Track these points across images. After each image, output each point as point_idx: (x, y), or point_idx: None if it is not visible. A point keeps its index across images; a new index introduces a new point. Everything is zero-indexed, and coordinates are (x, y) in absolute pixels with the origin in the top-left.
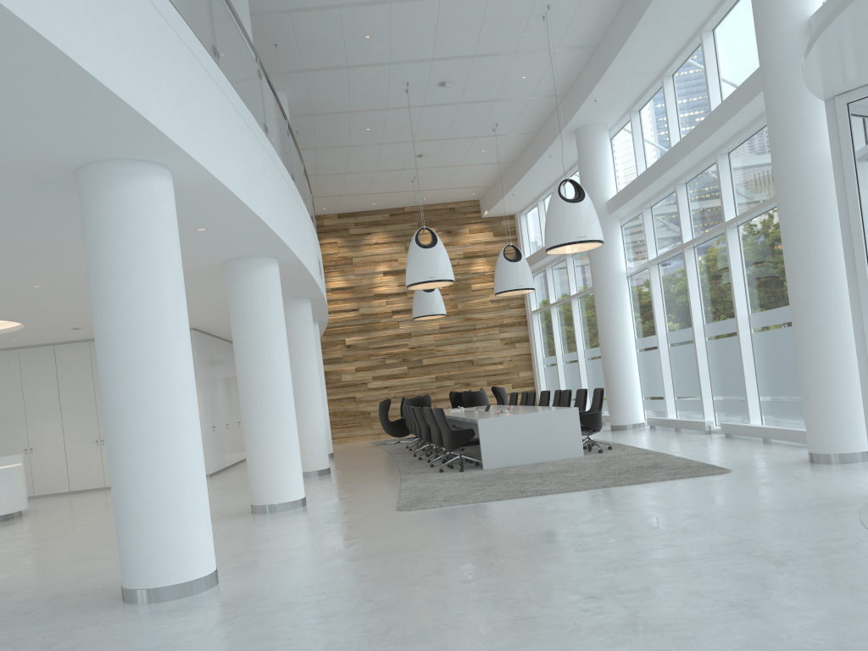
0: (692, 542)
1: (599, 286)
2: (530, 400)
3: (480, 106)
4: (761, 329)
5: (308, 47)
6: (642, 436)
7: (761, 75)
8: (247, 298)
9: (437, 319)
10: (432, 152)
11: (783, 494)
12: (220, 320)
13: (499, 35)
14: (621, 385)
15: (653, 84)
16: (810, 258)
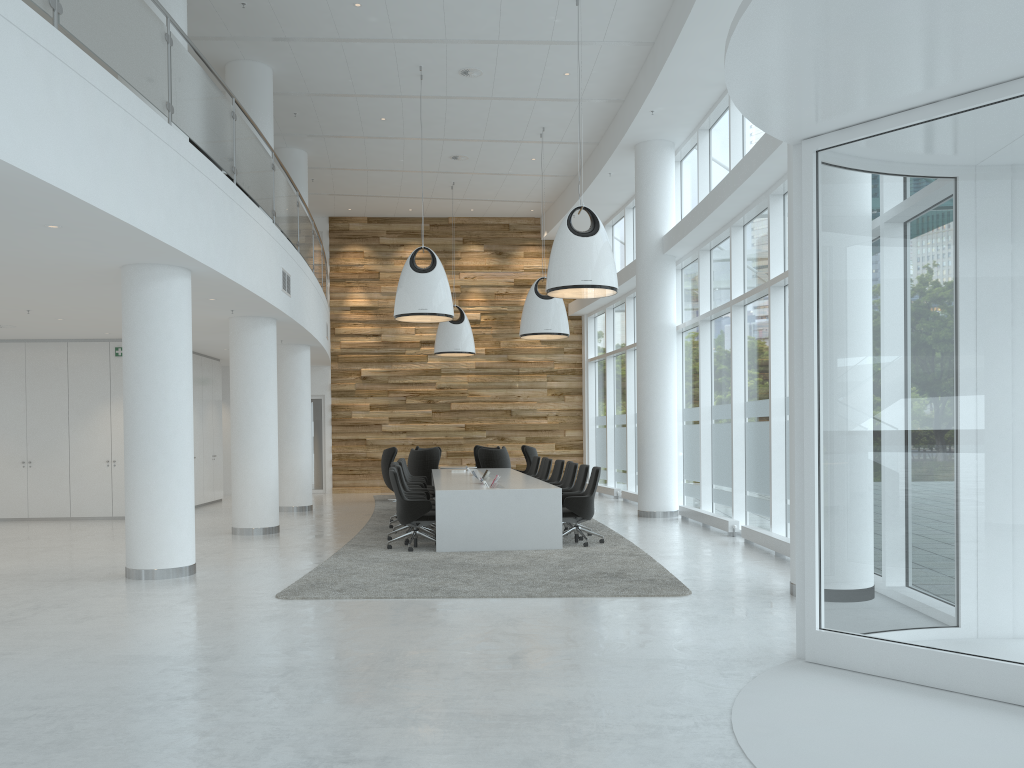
0: (519, 695)
1: (642, 339)
2: (545, 469)
3: (518, 104)
4: None
5: (285, 11)
6: (660, 528)
7: None
8: (141, 315)
9: (474, 356)
10: (470, 154)
11: (705, 637)
12: None
13: (525, 18)
14: (654, 463)
15: (721, 98)
16: None
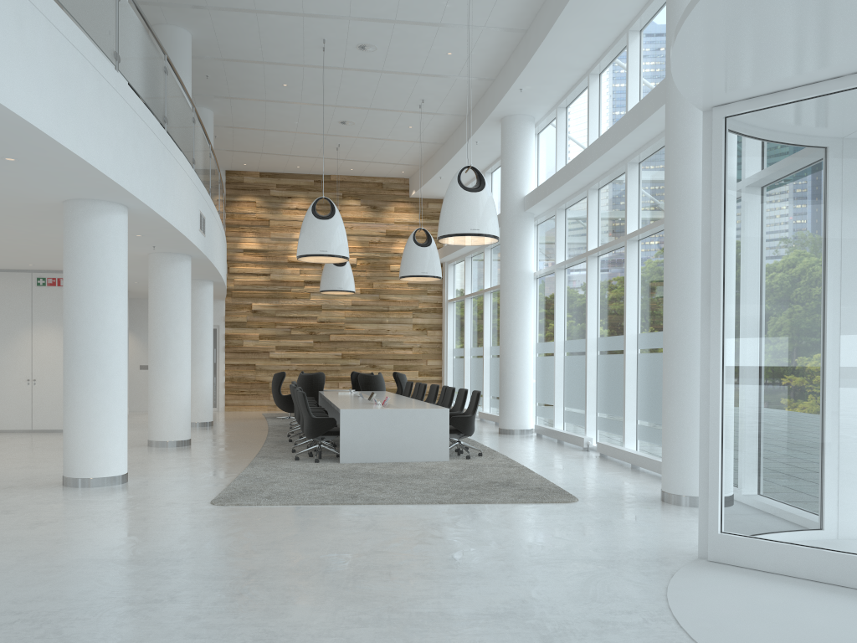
0: (474, 594)
1: (505, 283)
2: (420, 392)
3: (404, 78)
4: (647, 350)
5: None
6: (523, 444)
7: (665, 81)
8: (83, 246)
9: (351, 295)
10: (356, 120)
11: (610, 539)
12: None
13: (421, 2)
14: (514, 388)
15: (580, 81)
16: (687, 284)
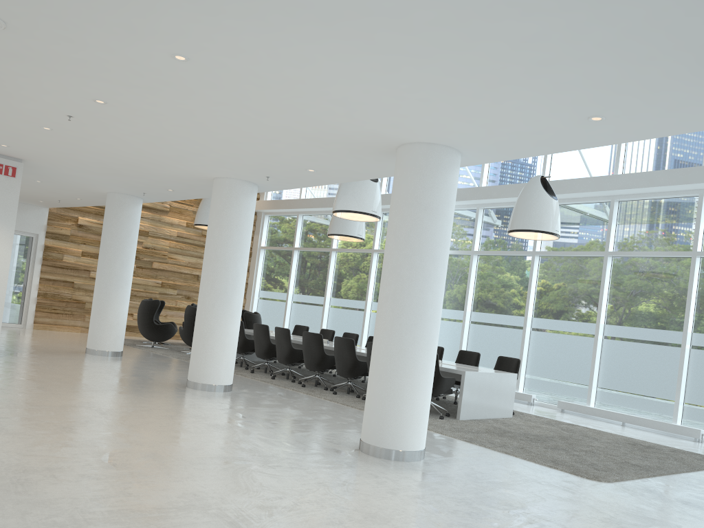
0: None
1: None
2: None
3: None
4: (620, 339)
5: None
6: None
7: None
8: (445, 198)
9: (177, 226)
10: None
11: None
12: (83, 167)
13: None
14: None
15: None
16: None
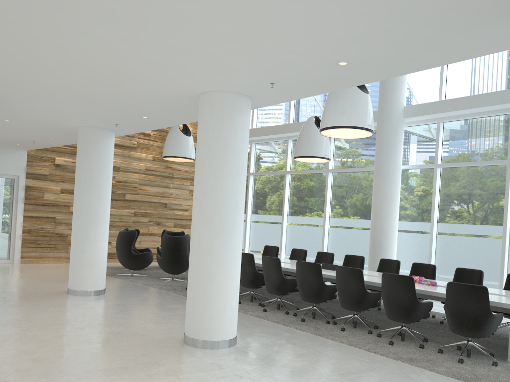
0: None
1: (387, 173)
2: (321, 259)
3: None
4: None
5: None
6: None
7: None
8: None
9: (145, 160)
10: None
11: None
12: (47, 94)
13: None
14: (390, 257)
15: None
16: None
